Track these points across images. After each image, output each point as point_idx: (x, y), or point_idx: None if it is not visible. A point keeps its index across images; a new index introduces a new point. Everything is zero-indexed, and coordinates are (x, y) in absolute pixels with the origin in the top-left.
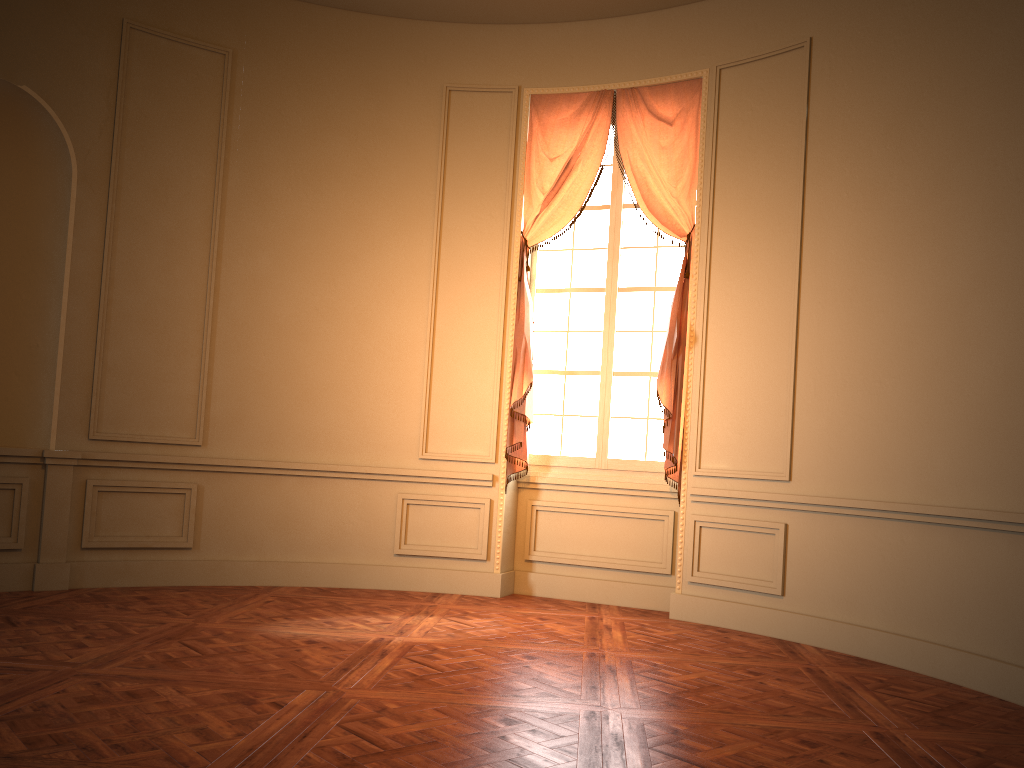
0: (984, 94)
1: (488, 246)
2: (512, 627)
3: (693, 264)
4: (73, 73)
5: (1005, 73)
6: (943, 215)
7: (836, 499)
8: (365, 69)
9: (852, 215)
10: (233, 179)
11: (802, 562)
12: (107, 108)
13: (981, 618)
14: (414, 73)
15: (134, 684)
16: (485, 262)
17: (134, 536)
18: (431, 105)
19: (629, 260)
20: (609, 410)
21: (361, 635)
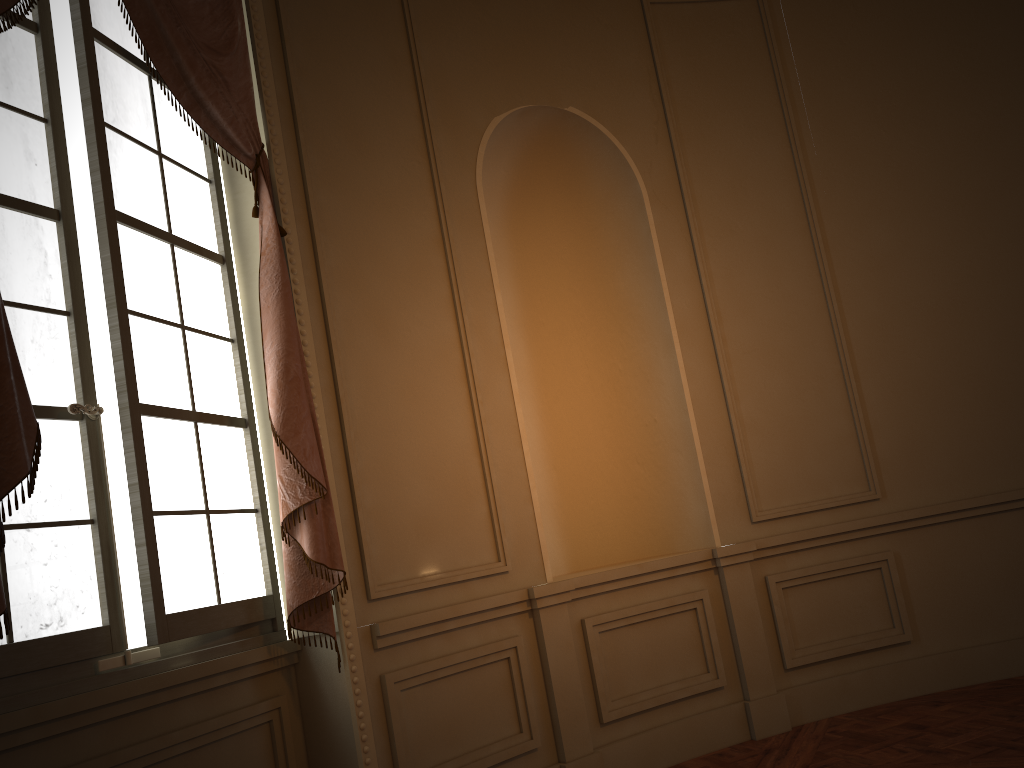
0: None
1: None
2: None
3: None
4: (610, 77)
5: None
6: None
7: None
8: None
9: None
10: (811, 144)
11: None
12: (653, 106)
13: None
14: None
15: None
16: None
17: (837, 640)
18: None
19: None
20: None
21: None
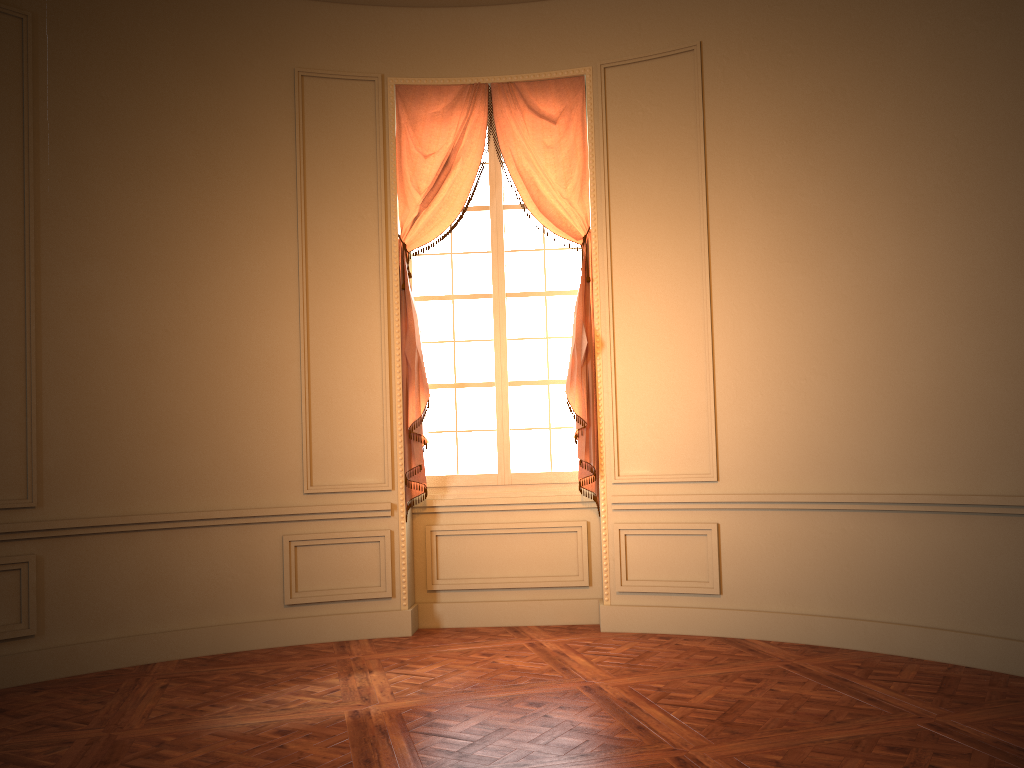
0: (893, 106)
1: (362, 251)
2: (470, 670)
3: (593, 267)
4: None
5: (914, 88)
6: (859, 219)
7: (771, 495)
8: (199, 46)
9: (761, 218)
10: (46, 174)
11: (738, 559)
12: None
13: (935, 594)
14: (258, 54)
15: None
16: (360, 269)
17: None
18: (281, 92)
19: (515, 264)
20: (508, 422)
21: (328, 711)
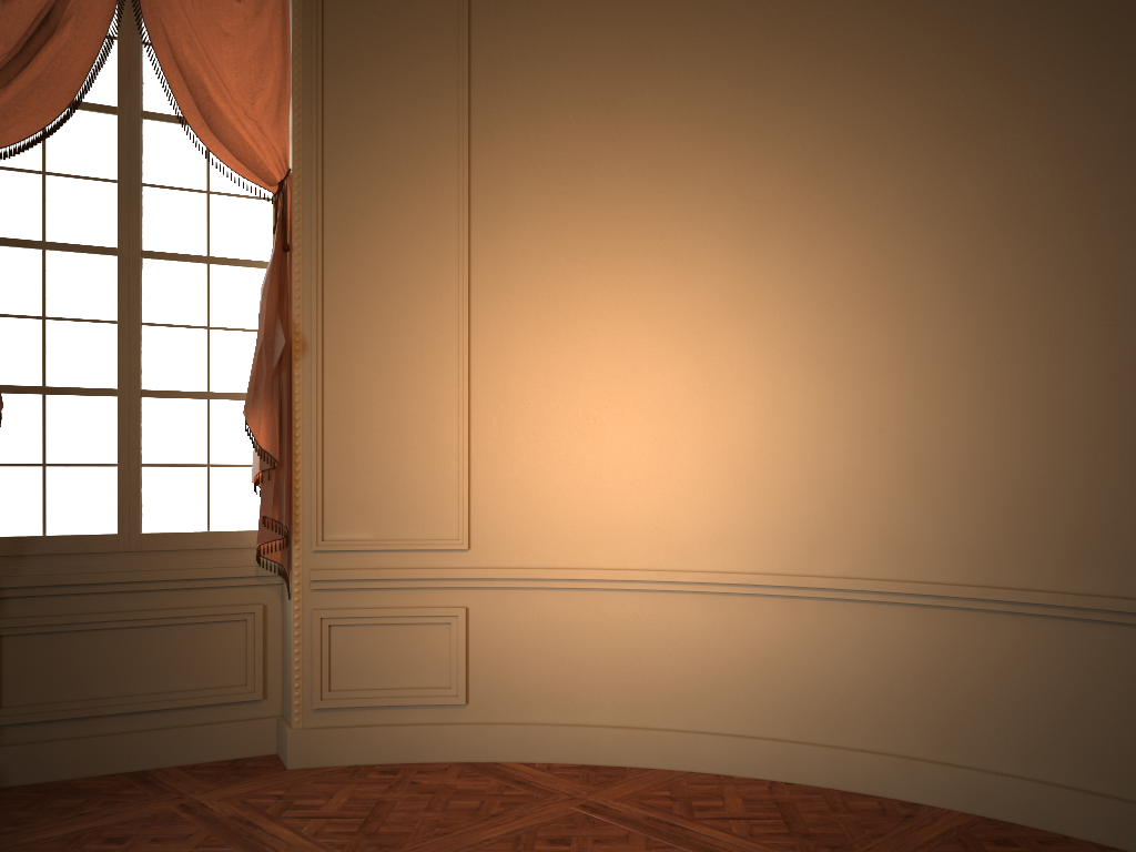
0: (726, 83)
1: None
2: None
3: (293, 231)
4: None
5: (754, 65)
6: (675, 220)
7: (544, 570)
8: None
9: (543, 198)
10: None
11: (492, 655)
12: None
13: (748, 695)
14: None
15: None
16: None
17: None
18: None
19: (159, 207)
20: (139, 454)
21: None
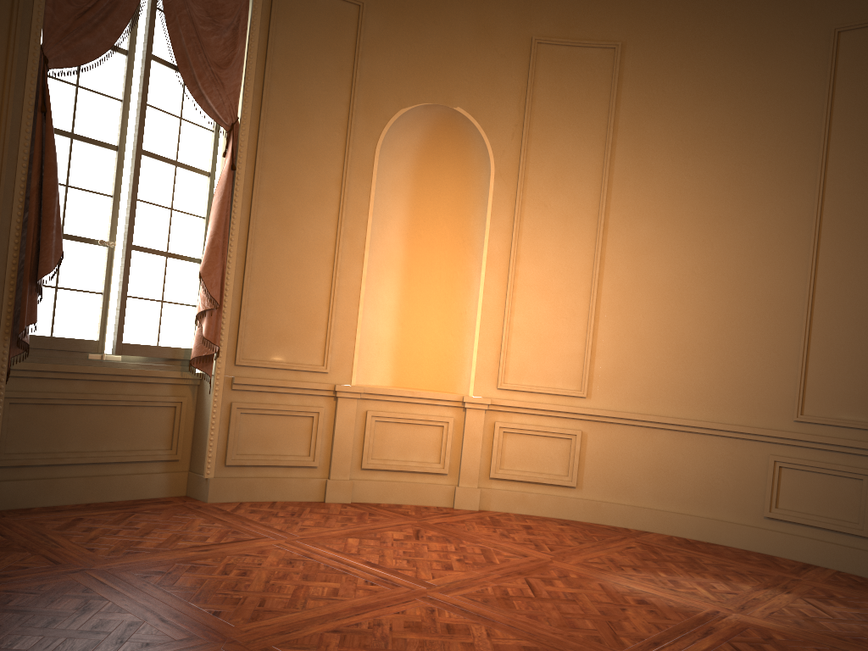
0: None
1: None
2: None
3: None
4: (493, 90)
5: None
6: None
7: None
8: (747, 31)
9: None
10: (619, 158)
11: None
12: (518, 114)
13: None
14: (799, 23)
15: (458, 617)
16: None
17: (529, 472)
18: (817, 52)
19: None
20: None
21: (697, 603)
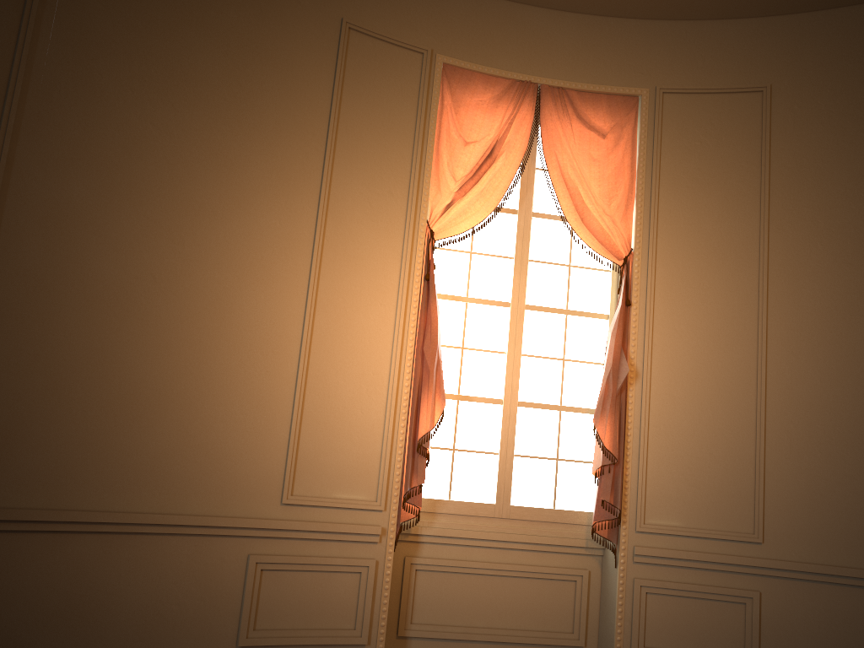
0: None
1: (386, 230)
2: None
3: (633, 291)
4: None
5: None
6: None
7: (832, 567)
8: None
9: (829, 267)
10: (45, 49)
11: (781, 636)
12: None
13: None
14: None
15: None
16: (381, 249)
17: None
18: (325, 38)
19: (538, 275)
20: (513, 447)
21: None
